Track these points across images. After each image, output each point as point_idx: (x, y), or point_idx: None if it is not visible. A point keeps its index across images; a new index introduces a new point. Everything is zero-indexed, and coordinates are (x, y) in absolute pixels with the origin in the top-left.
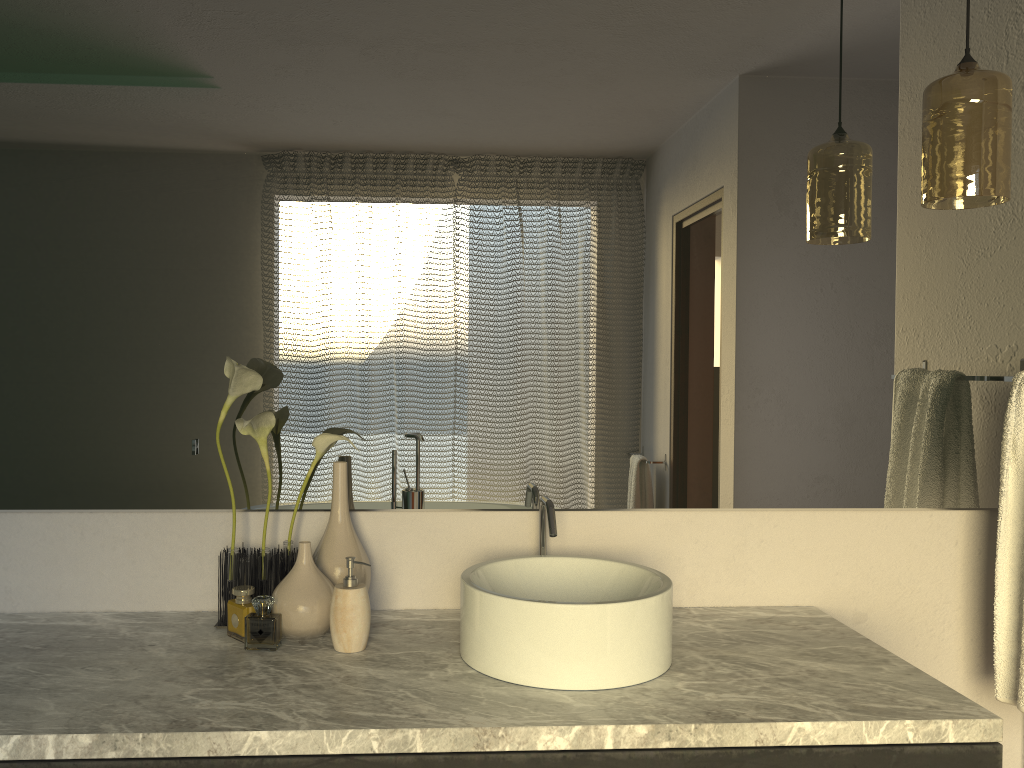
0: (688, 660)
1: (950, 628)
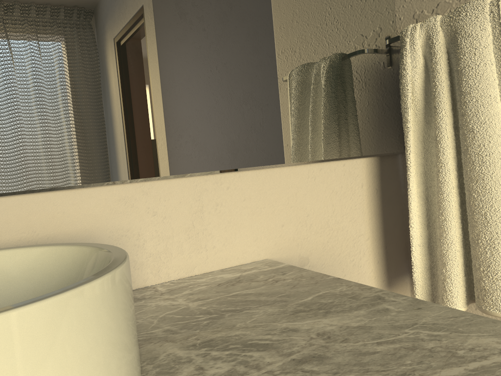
0: (165, 363)
1: (365, 256)
